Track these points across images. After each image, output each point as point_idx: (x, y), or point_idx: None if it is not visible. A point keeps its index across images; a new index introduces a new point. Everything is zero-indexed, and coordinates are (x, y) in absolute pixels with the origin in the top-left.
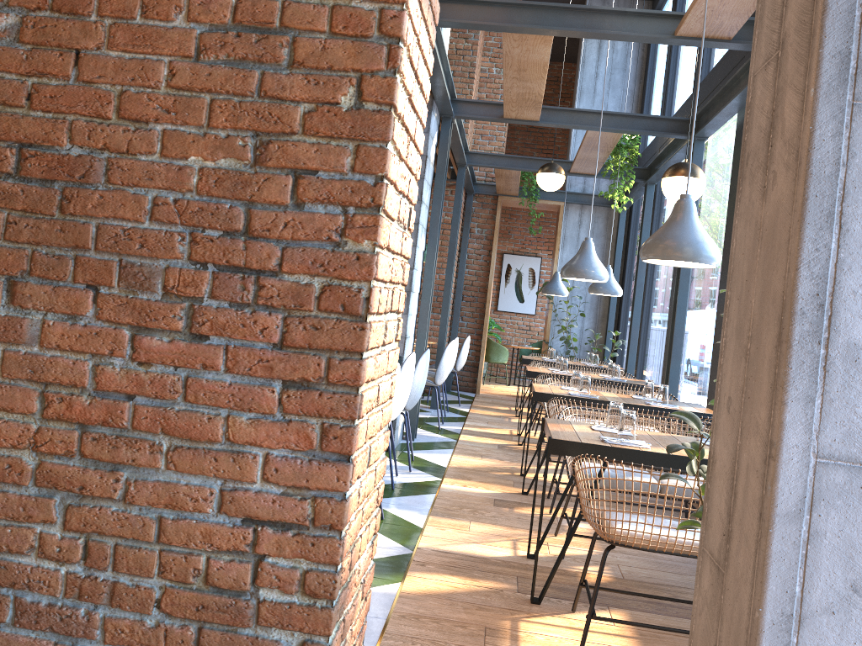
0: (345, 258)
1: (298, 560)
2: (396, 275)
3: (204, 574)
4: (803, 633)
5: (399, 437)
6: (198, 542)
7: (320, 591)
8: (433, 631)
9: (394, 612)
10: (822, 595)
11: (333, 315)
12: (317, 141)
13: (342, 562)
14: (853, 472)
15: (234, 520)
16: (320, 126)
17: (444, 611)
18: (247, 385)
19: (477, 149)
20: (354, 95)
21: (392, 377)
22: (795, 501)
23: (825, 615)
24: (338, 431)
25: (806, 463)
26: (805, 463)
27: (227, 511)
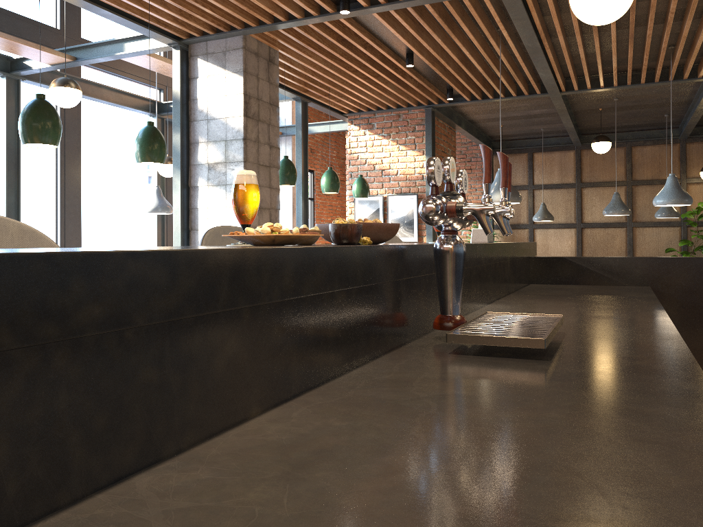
0: None
1: None
2: None
3: None
4: None
5: None
6: None
7: None
8: None
9: None
10: None
11: None
12: None
13: None
14: None
15: None
16: None
17: None
18: None
19: None
20: None
21: None
22: None
23: None
24: None
25: None
26: None
27: None
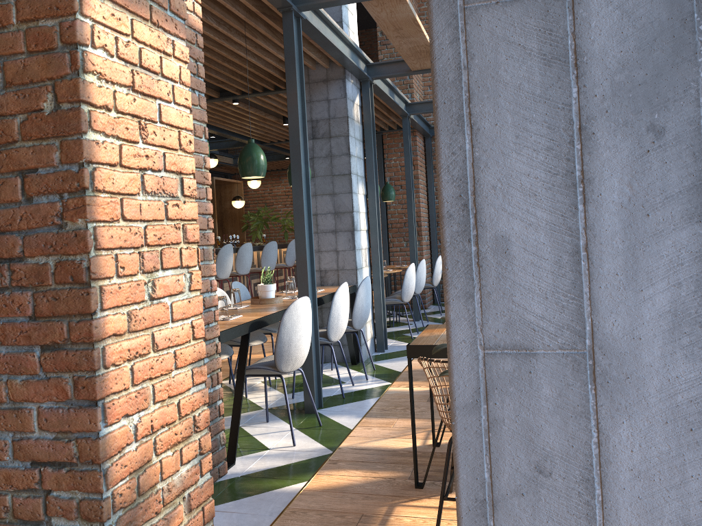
0: (67, 237)
1: (74, 492)
2: (163, 238)
3: (12, 510)
4: (498, 516)
5: (369, 351)
6: (2, 485)
7: (92, 516)
8: (314, 523)
9: (288, 509)
10: (509, 478)
11: (67, 286)
12: (33, 144)
13: (115, 488)
14: (520, 358)
15: (26, 464)
16: (32, 131)
17: (333, 504)
18: (15, 353)
19: (428, 98)
20: (53, 99)
21: (193, 321)
22: (471, 393)
23: (516, 497)
24: (84, 381)
25: (475, 356)
26: (474, 356)
27: (18, 457)
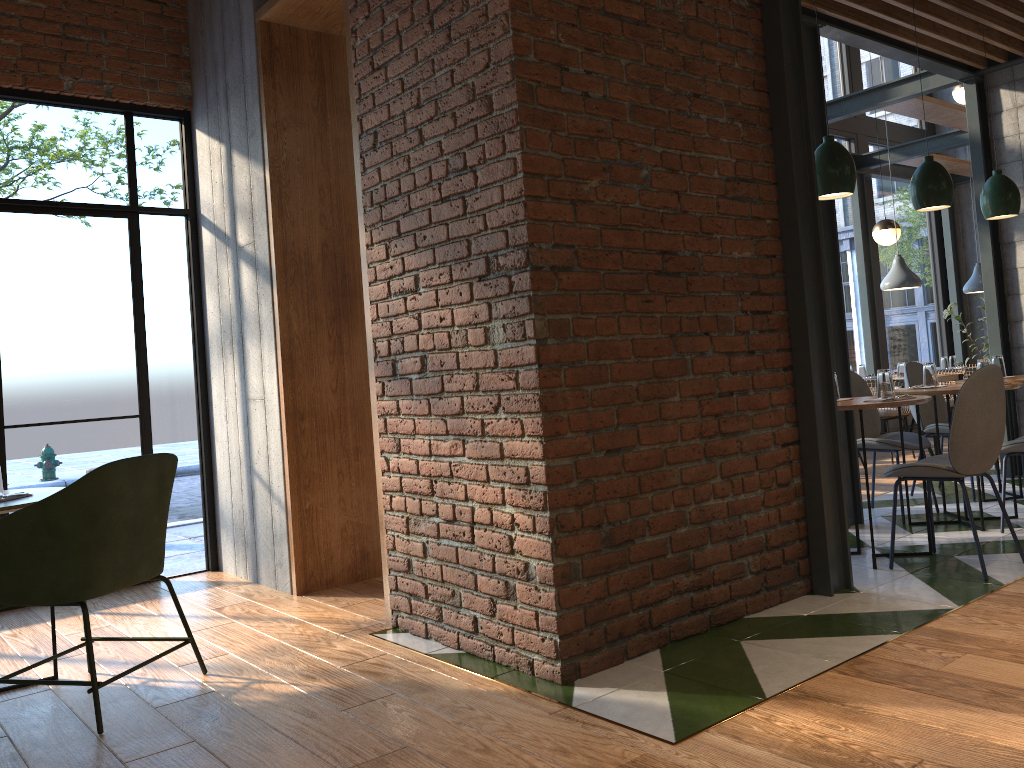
0: None
1: None
2: None
3: None
4: None
5: None
6: None
7: None
8: None
9: None
10: None
11: None
12: None
13: None
14: None
15: None
16: None
17: None
18: None
19: None
20: None
21: None
22: None
23: None
24: None
25: None
26: None
27: None
